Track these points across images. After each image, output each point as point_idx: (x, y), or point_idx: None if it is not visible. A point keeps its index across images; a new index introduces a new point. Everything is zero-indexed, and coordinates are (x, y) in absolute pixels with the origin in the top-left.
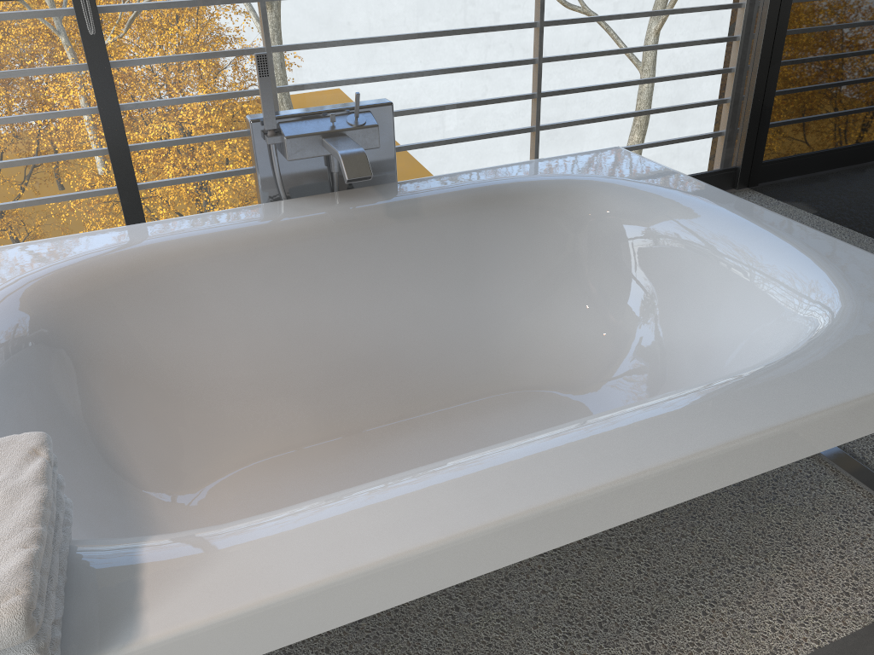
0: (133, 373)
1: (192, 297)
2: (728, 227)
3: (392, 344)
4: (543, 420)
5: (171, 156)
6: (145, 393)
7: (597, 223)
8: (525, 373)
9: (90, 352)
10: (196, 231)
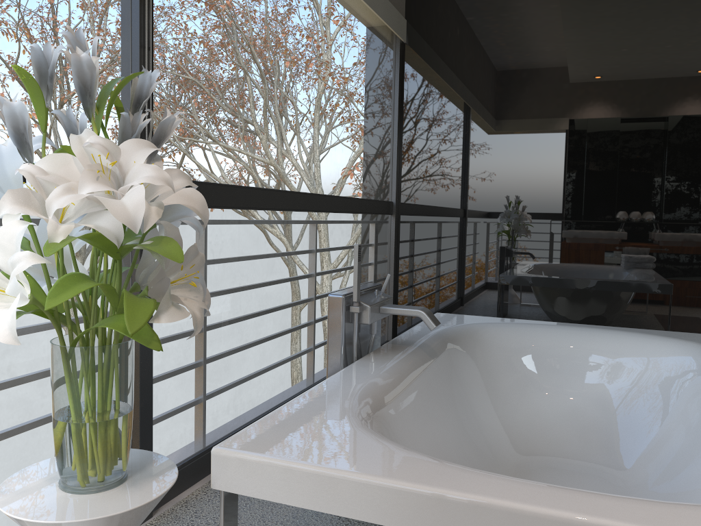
0: None
1: (398, 433)
2: (576, 332)
3: (462, 451)
4: (554, 473)
5: None
6: None
7: (494, 349)
8: (508, 455)
9: None
10: (372, 379)
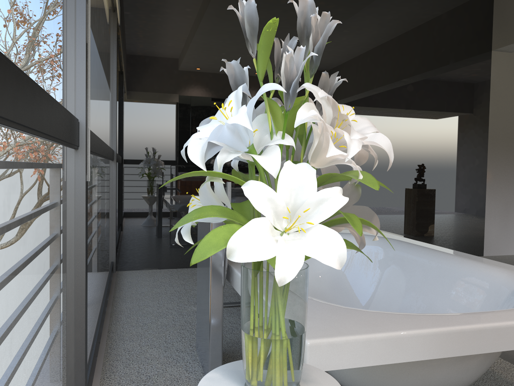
0: None
1: None
2: None
3: None
4: None
5: None
6: None
7: None
8: None
9: None
10: None
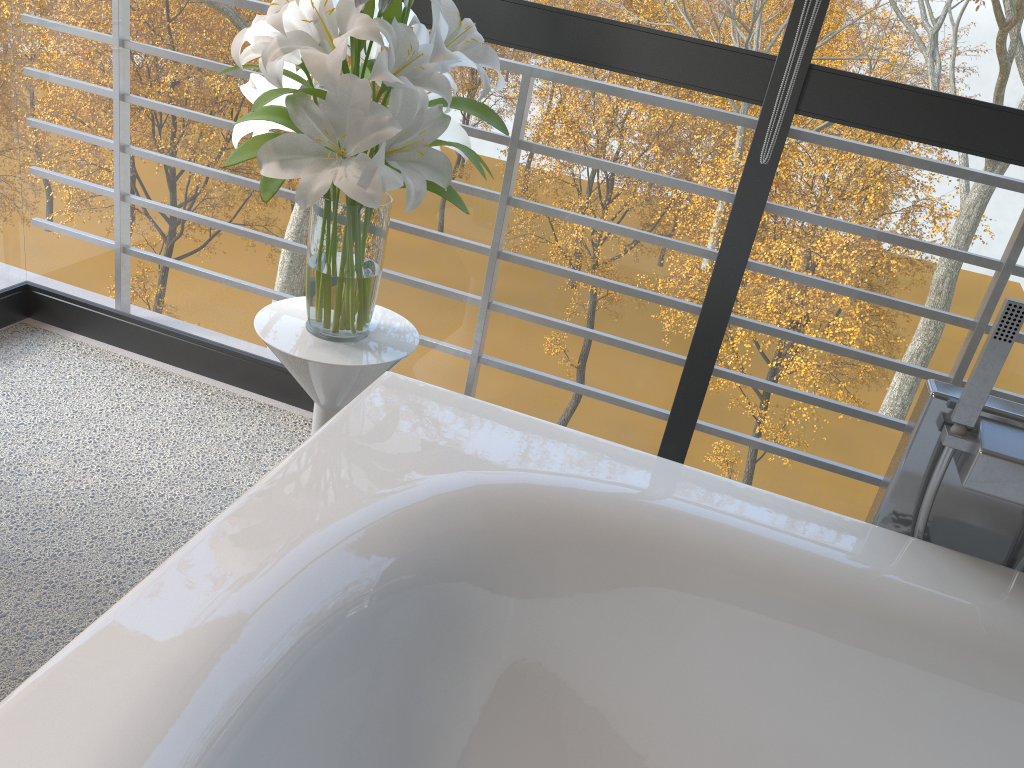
0: (539, 689)
1: (685, 625)
2: None
3: None
4: None
5: (781, 282)
6: (537, 730)
7: None
8: None
9: (497, 630)
10: (748, 527)
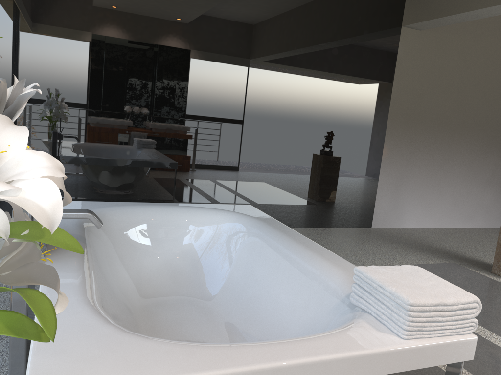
0: None
1: None
2: (164, 209)
3: (118, 312)
4: (166, 308)
5: None
6: None
7: (112, 228)
8: (132, 303)
9: None
10: (79, 281)
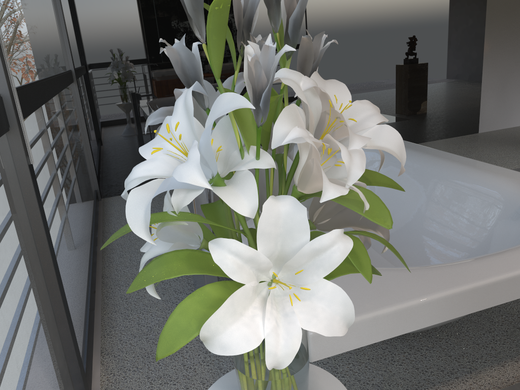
0: None
1: None
2: None
3: None
4: None
5: None
6: None
7: None
8: None
9: None
10: None
